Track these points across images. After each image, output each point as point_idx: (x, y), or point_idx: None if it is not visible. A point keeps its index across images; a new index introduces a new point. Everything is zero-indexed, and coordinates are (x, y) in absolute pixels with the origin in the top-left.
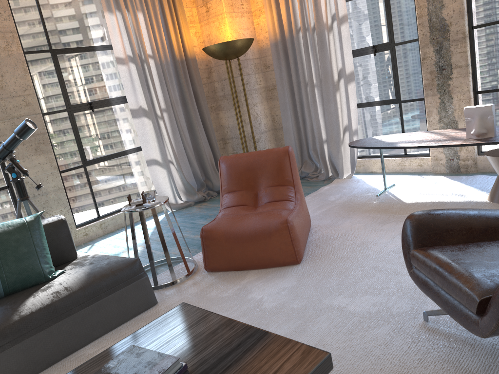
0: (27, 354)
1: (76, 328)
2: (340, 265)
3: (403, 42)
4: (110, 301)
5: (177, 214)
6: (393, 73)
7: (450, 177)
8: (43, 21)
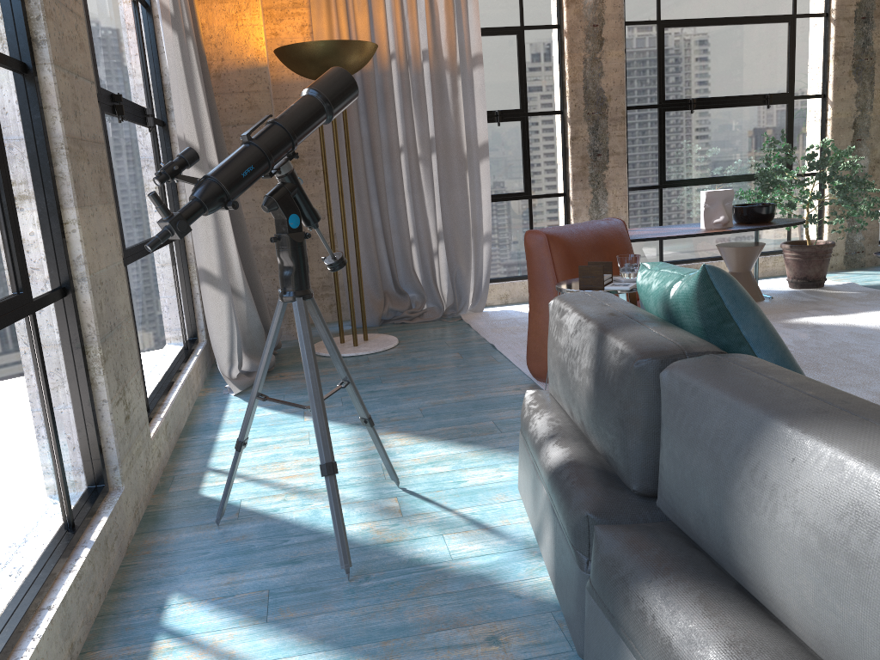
0: None
1: None
2: None
3: (542, 112)
4: None
5: (269, 393)
6: (523, 154)
7: None
8: None
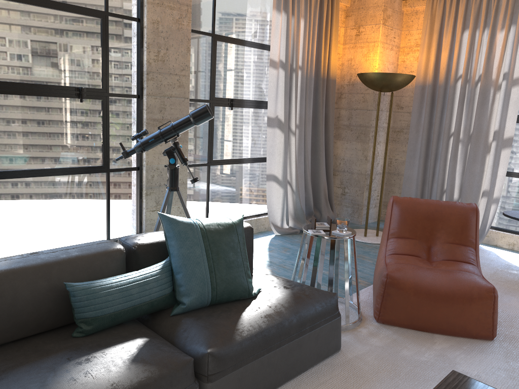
0: (240, 384)
1: (281, 363)
2: None
3: None
4: (311, 338)
5: (285, 239)
6: None
7: None
8: (214, 2)
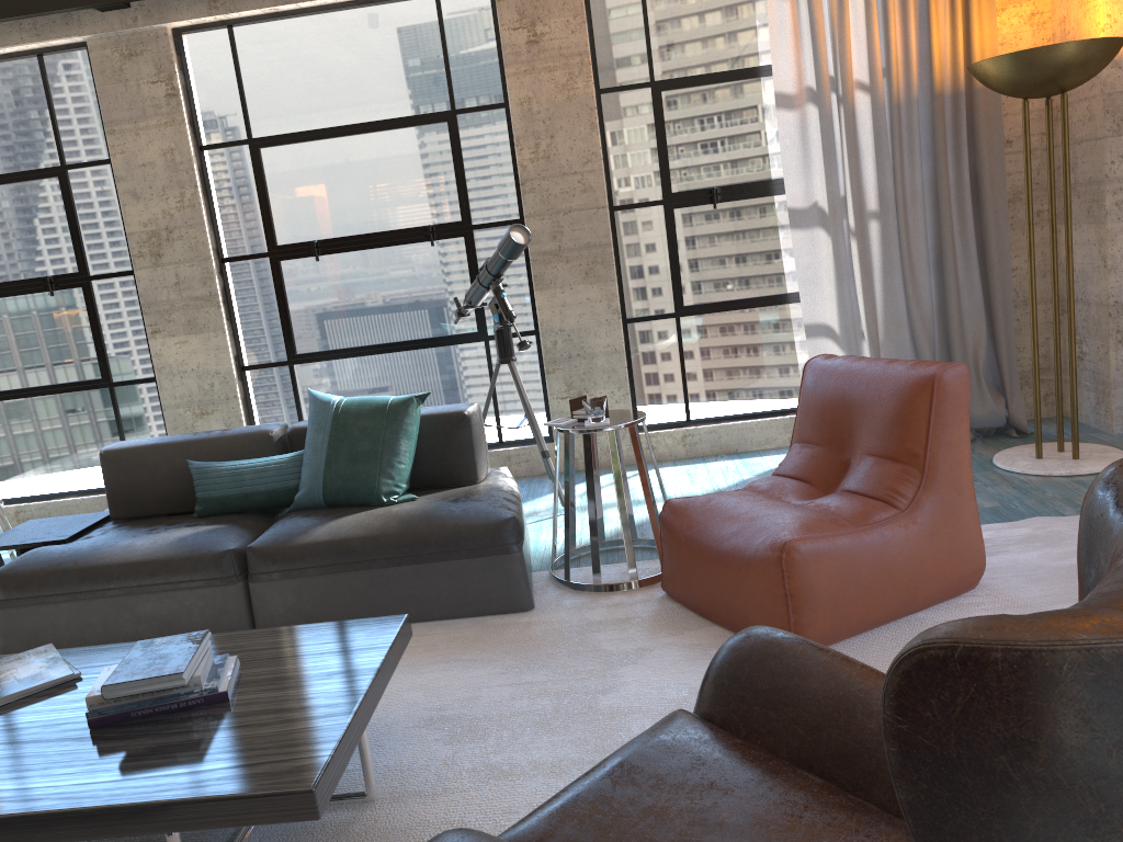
0: (299, 598)
1: (374, 593)
2: None
3: None
4: (437, 572)
5: None
6: None
7: None
8: (645, 26)
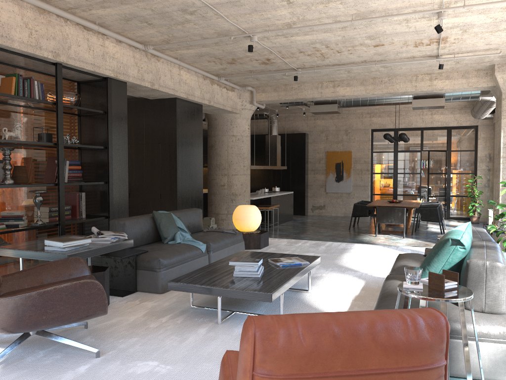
0: None
1: None
2: None
3: None
4: None
5: None
6: None
7: None
8: None
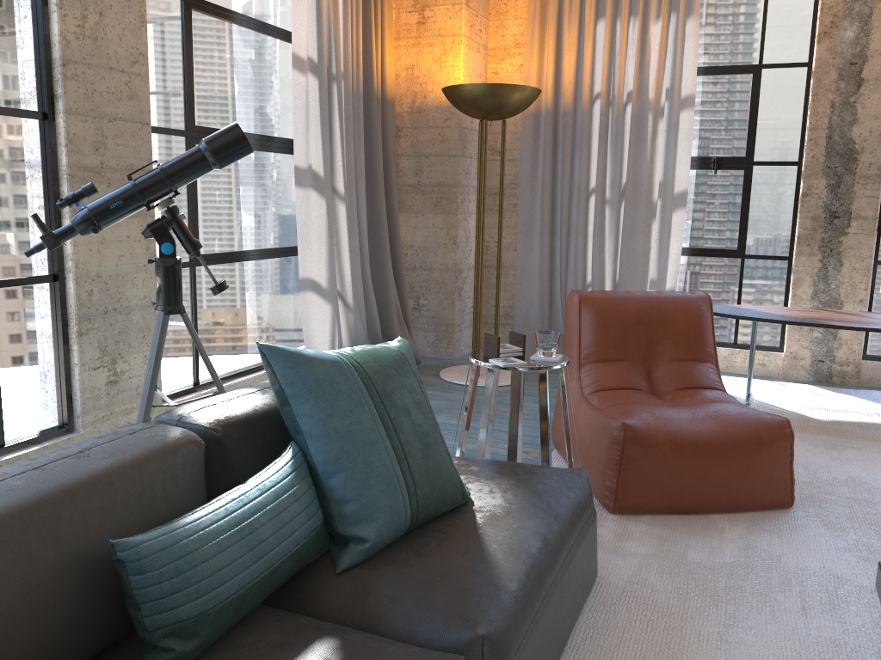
0: None
1: (555, 624)
2: (873, 512)
3: (771, 162)
4: (577, 562)
5: None
6: (741, 207)
7: (827, 388)
8: None
